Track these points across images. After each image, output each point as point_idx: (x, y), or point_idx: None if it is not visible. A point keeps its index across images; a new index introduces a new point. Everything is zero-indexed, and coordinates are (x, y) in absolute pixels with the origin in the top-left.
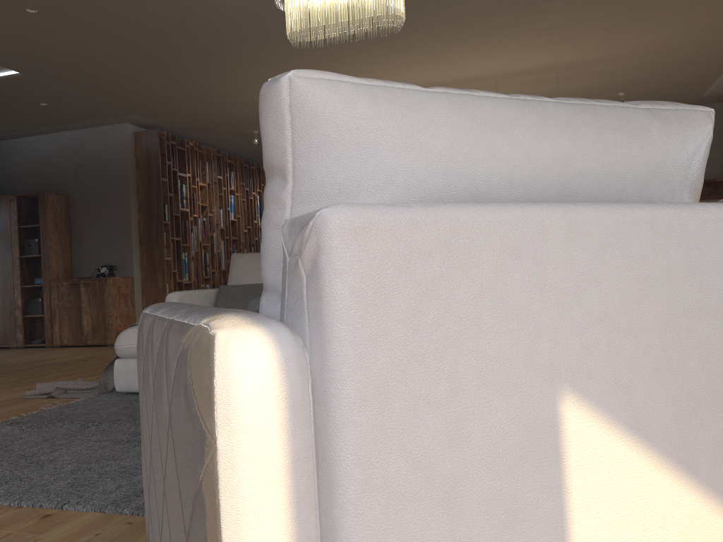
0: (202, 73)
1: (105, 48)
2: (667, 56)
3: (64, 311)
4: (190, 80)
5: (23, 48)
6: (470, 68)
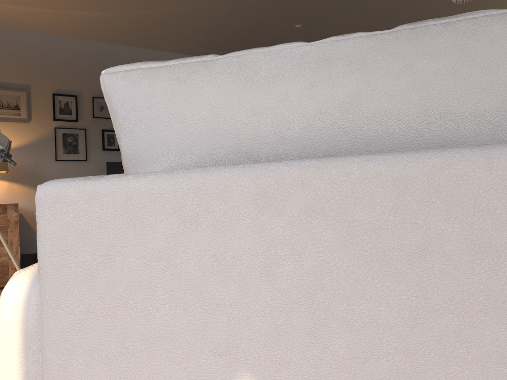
0: None
1: None
2: None
3: None
4: None
5: None
6: None
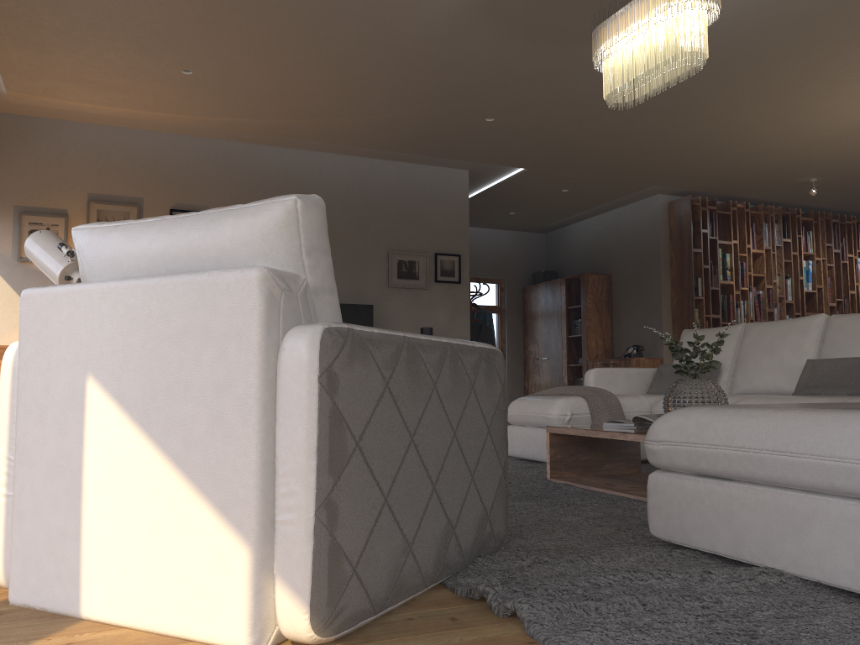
0: (680, 132)
1: (569, 133)
2: None
3: None
4: (676, 142)
5: (509, 149)
6: None
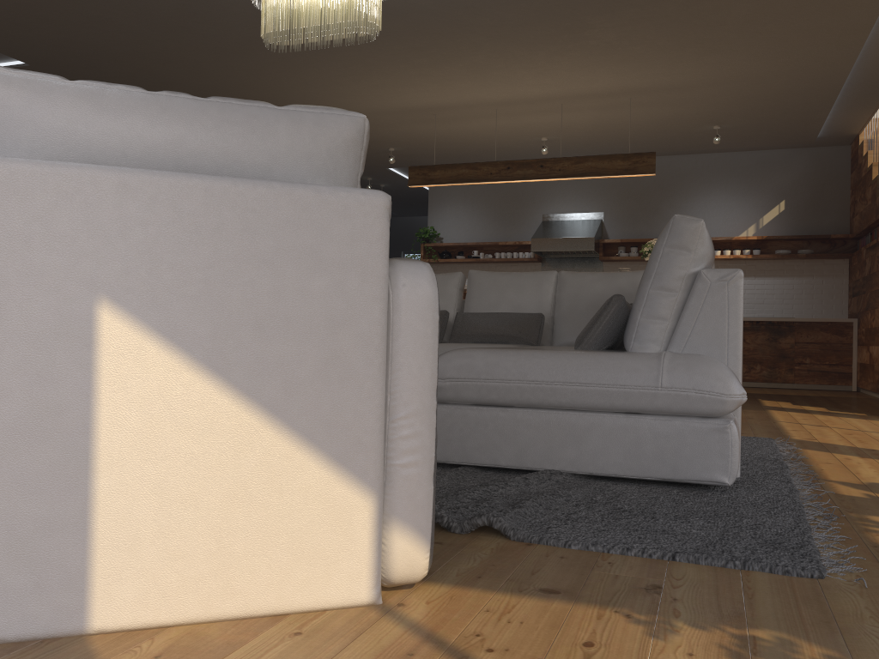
0: (224, 74)
1: (112, 41)
2: (754, 85)
3: None
4: (213, 82)
5: (24, 36)
6: (527, 87)
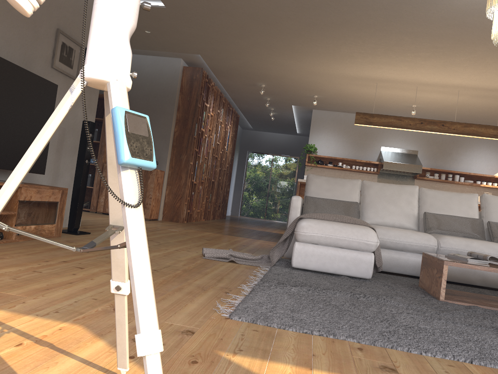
0: (289, 38)
1: (251, 4)
2: None
3: None
4: (273, 41)
5: None
6: (457, 78)
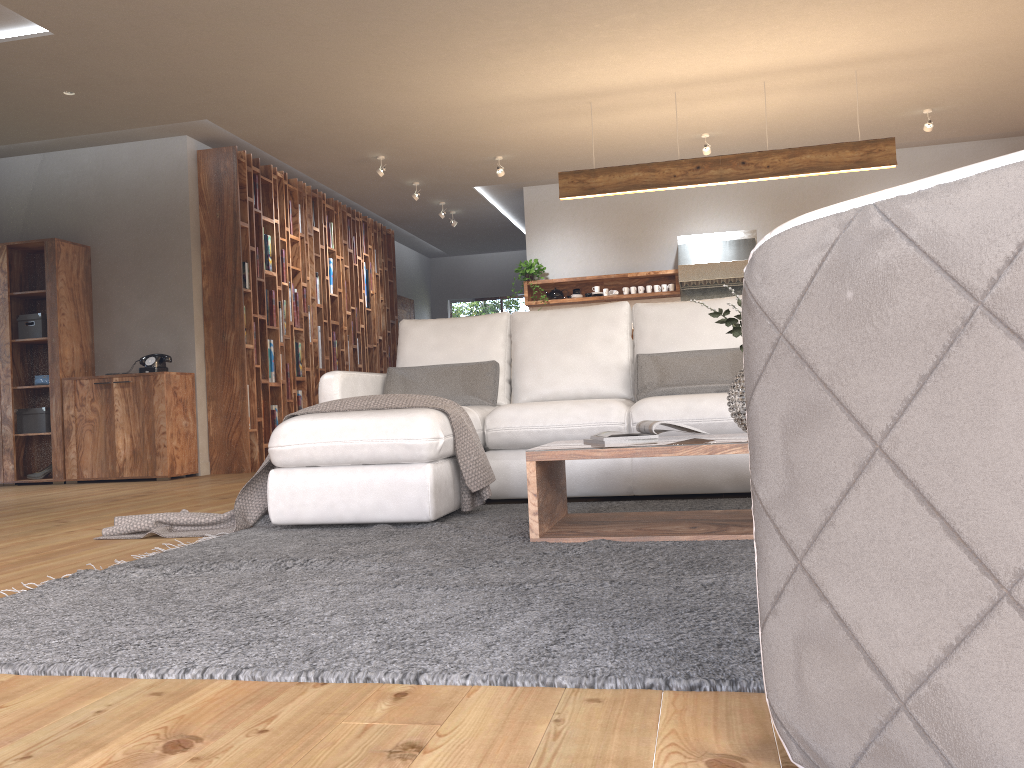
0: (338, 45)
1: None
2: (1019, 47)
3: (85, 426)
4: (316, 59)
5: None
6: (738, 56)
